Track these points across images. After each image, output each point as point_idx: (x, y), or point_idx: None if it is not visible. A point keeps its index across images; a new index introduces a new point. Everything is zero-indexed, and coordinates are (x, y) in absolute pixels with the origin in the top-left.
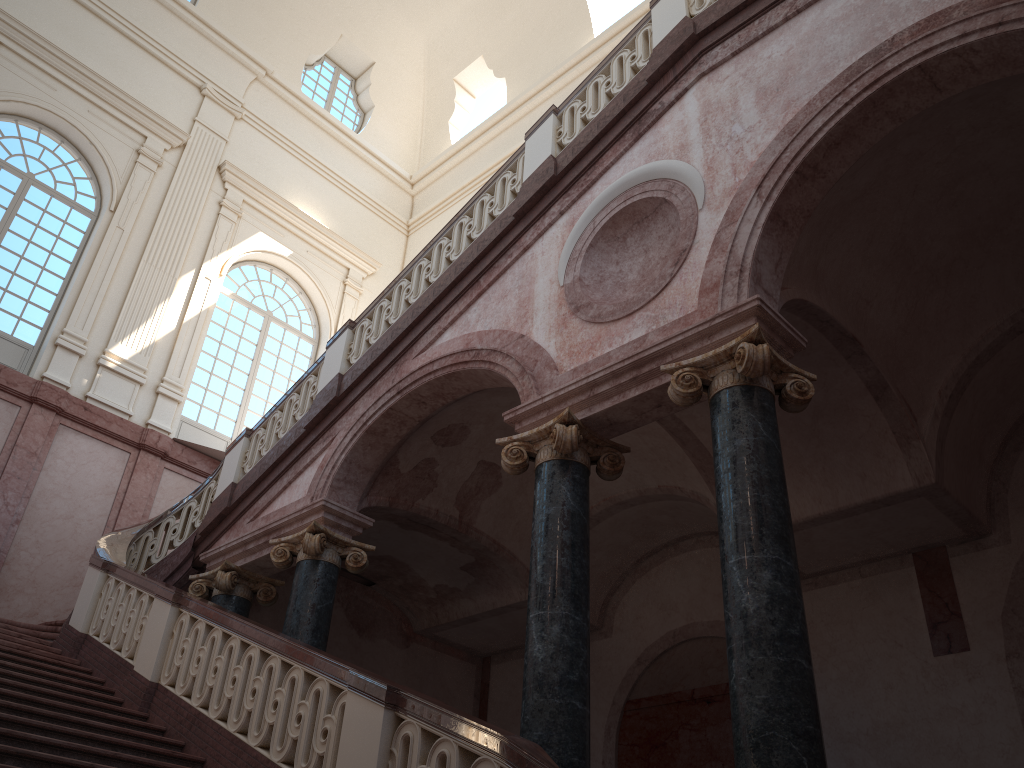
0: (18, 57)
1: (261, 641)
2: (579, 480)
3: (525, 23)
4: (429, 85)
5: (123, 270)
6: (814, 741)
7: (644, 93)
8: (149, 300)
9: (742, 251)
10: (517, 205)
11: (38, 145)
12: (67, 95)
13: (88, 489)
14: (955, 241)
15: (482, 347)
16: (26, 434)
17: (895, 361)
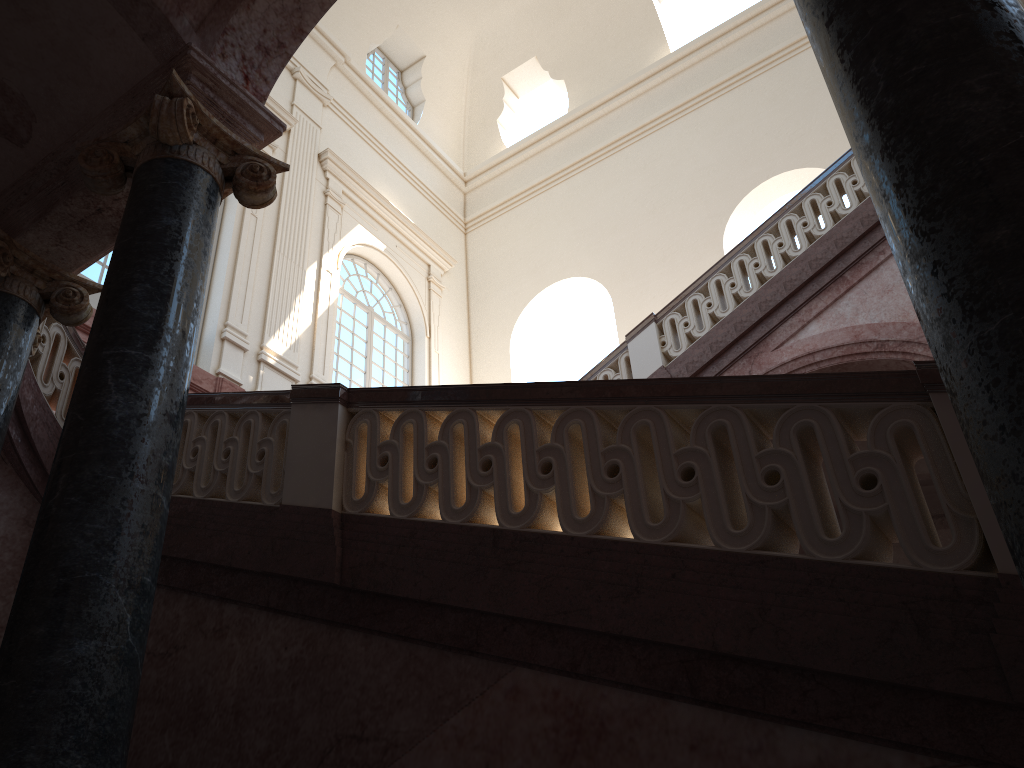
0: None
1: None
2: None
3: (586, 28)
4: (473, 82)
5: (262, 260)
6: None
7: None
8: (288, 293)
9: None
10: None
11: None
12: None
13: None
14: None
15: (887, 339)
16: None
17: None
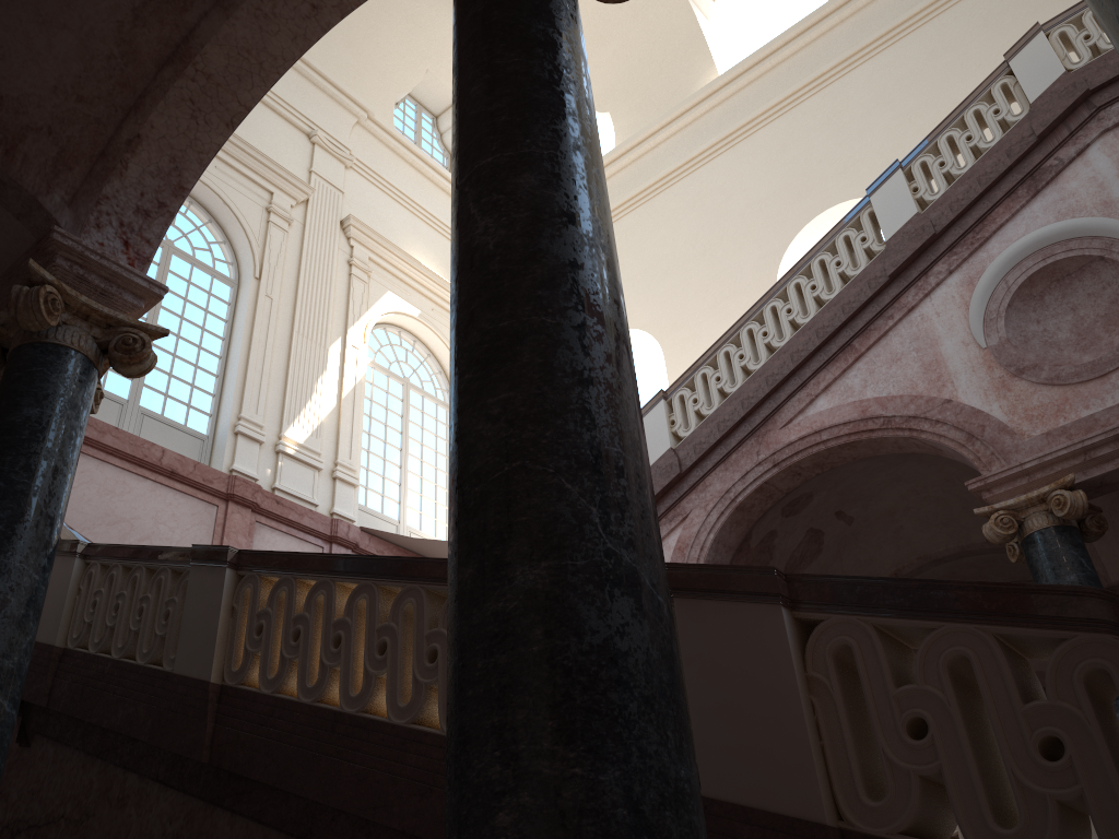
0: None
1: None
2: (1083, 545)
3: (629, 54)
4: None
5: (279, 344)
6: None
7: (1032, 149)
8: (308, 375)
9: None
10: (890, 265)
11: None
12: None
13: None
14: None
15: (894, 414)
16: (229, 536)
17: None
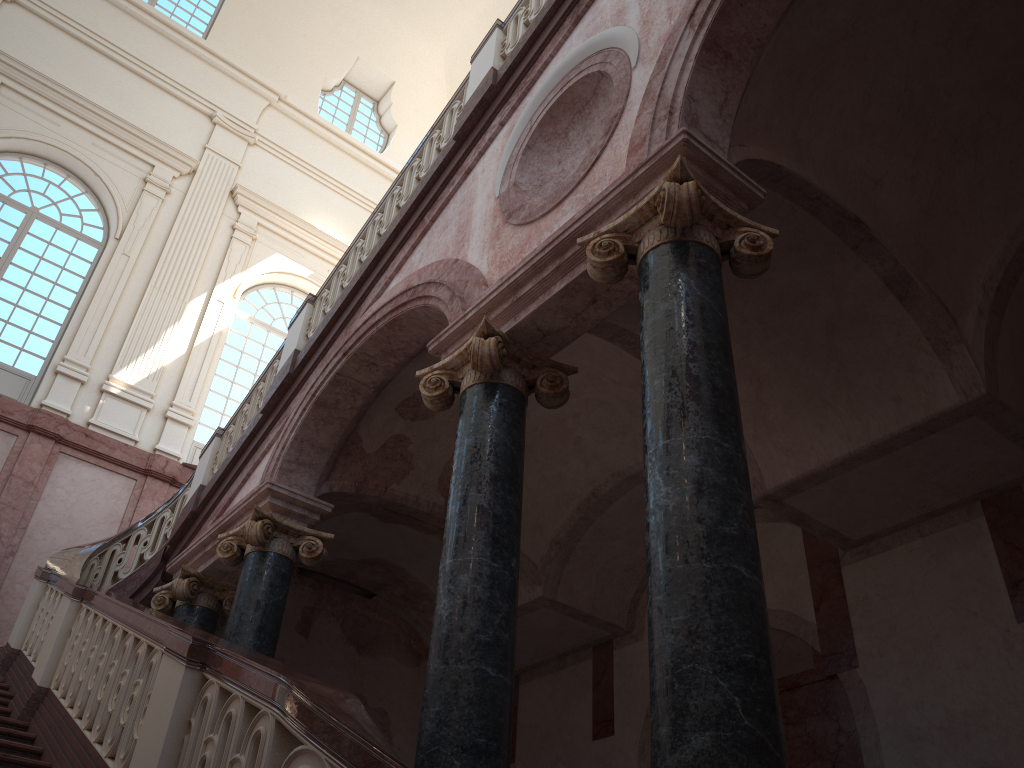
0: (20, 96)
1: (124, 619)
2: (507, 405)
3: None
4: None
5: (129, 296)
6: (754, 675)
7: None
8: (157, 325)
9: (672, 90)
10: (457, 127)
11: (45, 181)
12: (71, 130)
13: (90, 518)
14: (979, 93)
15: (418, 283)
16: (22, 463)
17: (920, 251)
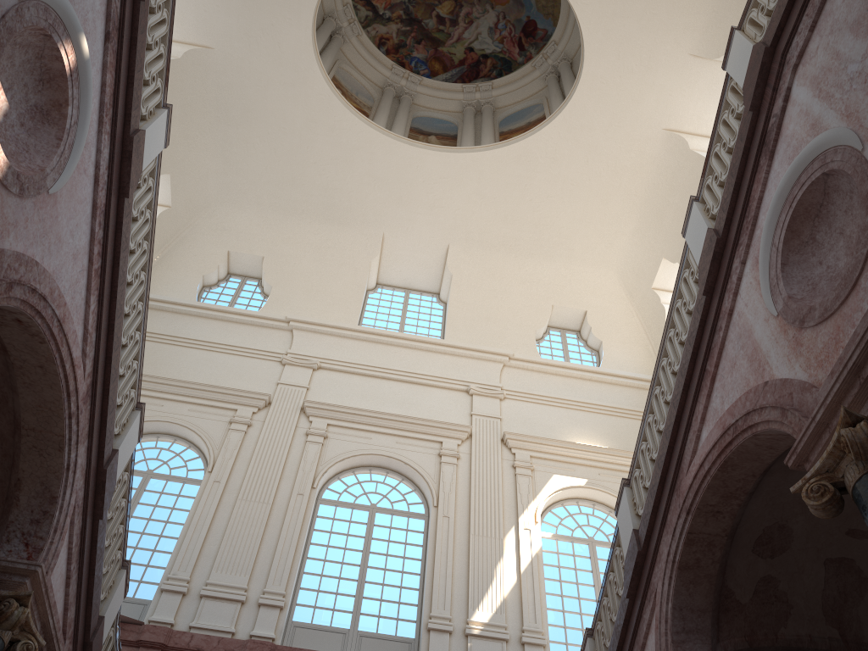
0: (341, 428)
1: None
2: None
3: (682, 214)
4: (636, 304)
5: (459, 548)
6: None
7: (755, 122)
8: (487, 565)
9: None
10: (701, 284)
11: (373, 482)
12: (379, 438)
13: None
14: None
15: (735, 418)
16: None
17: None
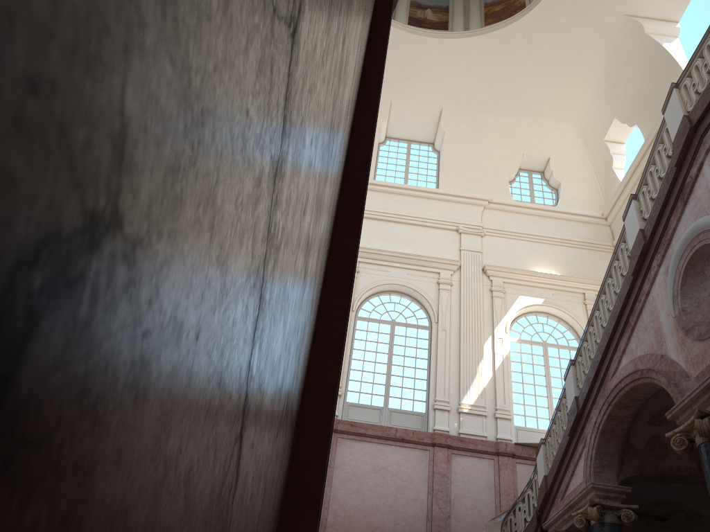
0: (368, 264)
1: None
2: None
3: (633, 85)
4: (590, 151)
5: (453, 353)
6: None
7: (677, 173)
8: (472, 364)
9: None
10: (631, 268)
11: (391, 302)
12: (395, 271)
13: (478, 488)
14: None
15: (642, 368)
16: (436, 465)
17: None
